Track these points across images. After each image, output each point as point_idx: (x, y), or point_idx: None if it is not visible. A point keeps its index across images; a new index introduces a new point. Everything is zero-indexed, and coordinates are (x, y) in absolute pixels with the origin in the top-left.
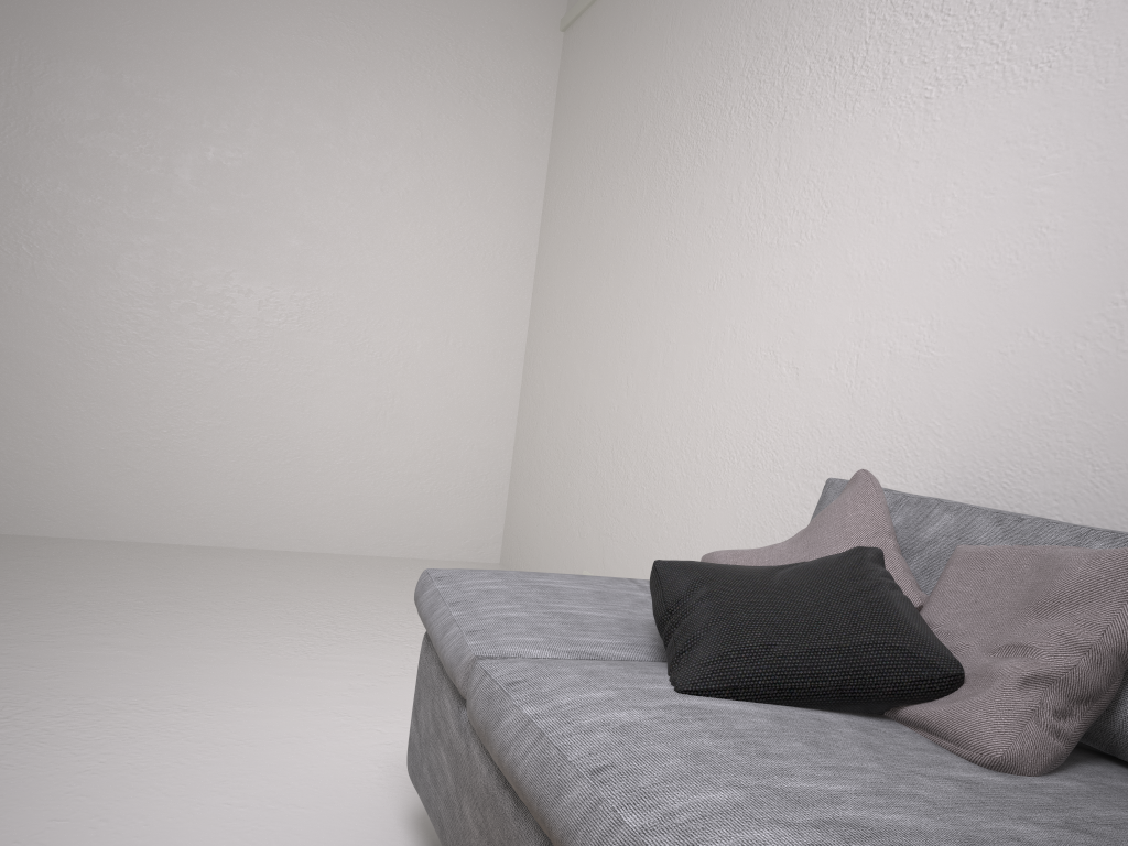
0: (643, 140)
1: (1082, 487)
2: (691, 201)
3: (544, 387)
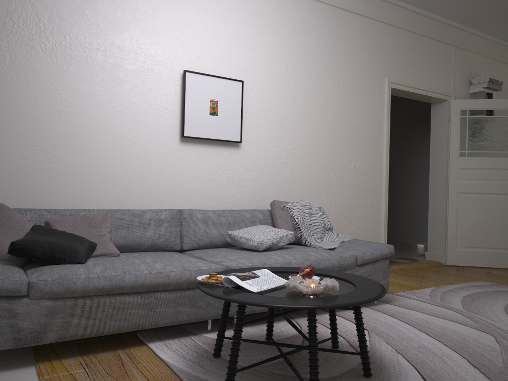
0: None
1: (28, 199)
2: None
3: None
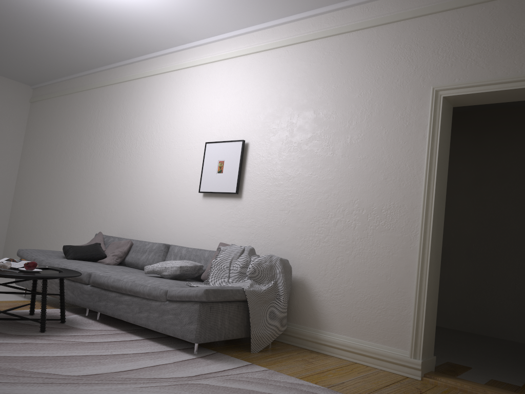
0: (58, 147)
1: (135, 234)
2: (71, 168)
3: (21, 210)
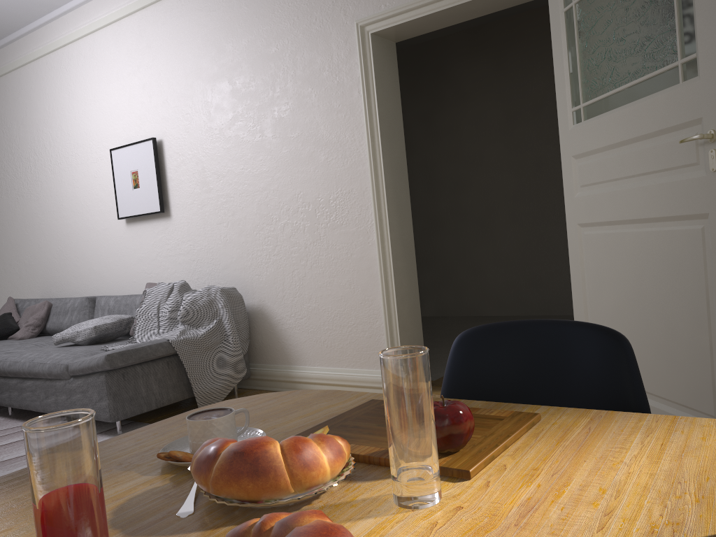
0: None
1: (61, 289)
2: None
3: None
